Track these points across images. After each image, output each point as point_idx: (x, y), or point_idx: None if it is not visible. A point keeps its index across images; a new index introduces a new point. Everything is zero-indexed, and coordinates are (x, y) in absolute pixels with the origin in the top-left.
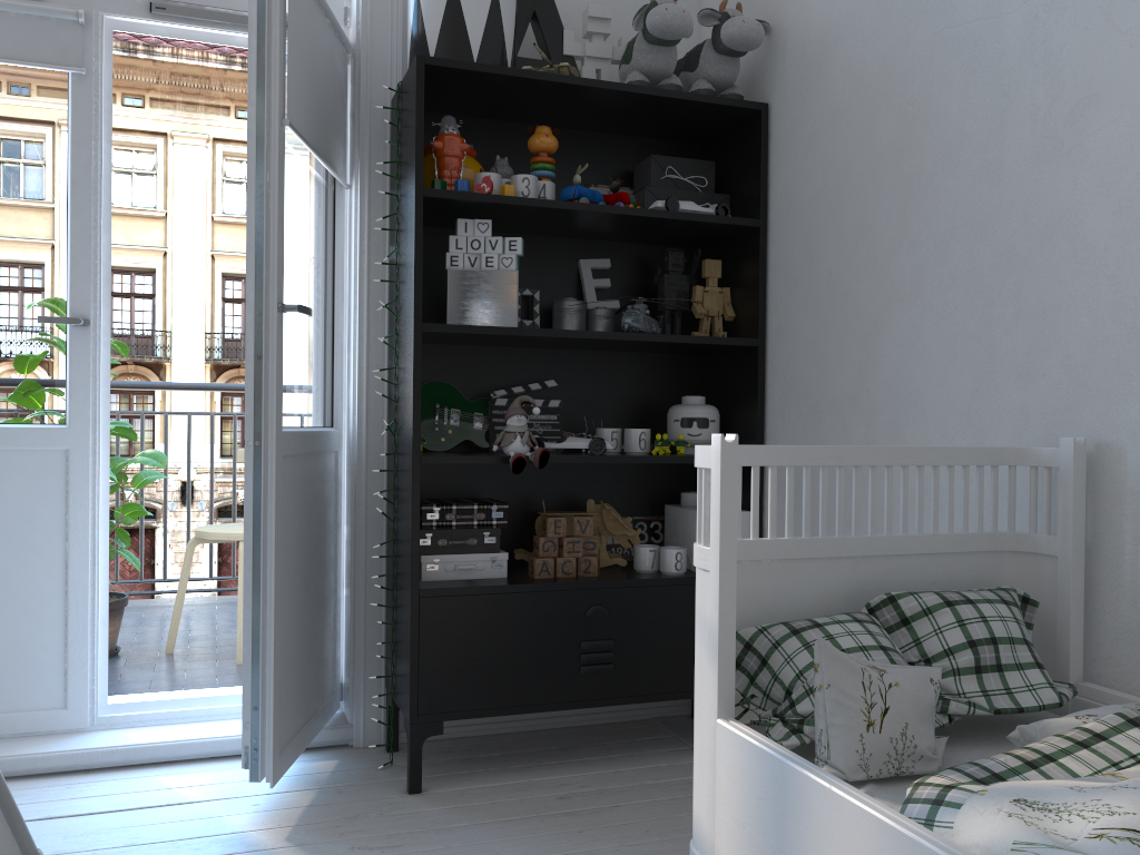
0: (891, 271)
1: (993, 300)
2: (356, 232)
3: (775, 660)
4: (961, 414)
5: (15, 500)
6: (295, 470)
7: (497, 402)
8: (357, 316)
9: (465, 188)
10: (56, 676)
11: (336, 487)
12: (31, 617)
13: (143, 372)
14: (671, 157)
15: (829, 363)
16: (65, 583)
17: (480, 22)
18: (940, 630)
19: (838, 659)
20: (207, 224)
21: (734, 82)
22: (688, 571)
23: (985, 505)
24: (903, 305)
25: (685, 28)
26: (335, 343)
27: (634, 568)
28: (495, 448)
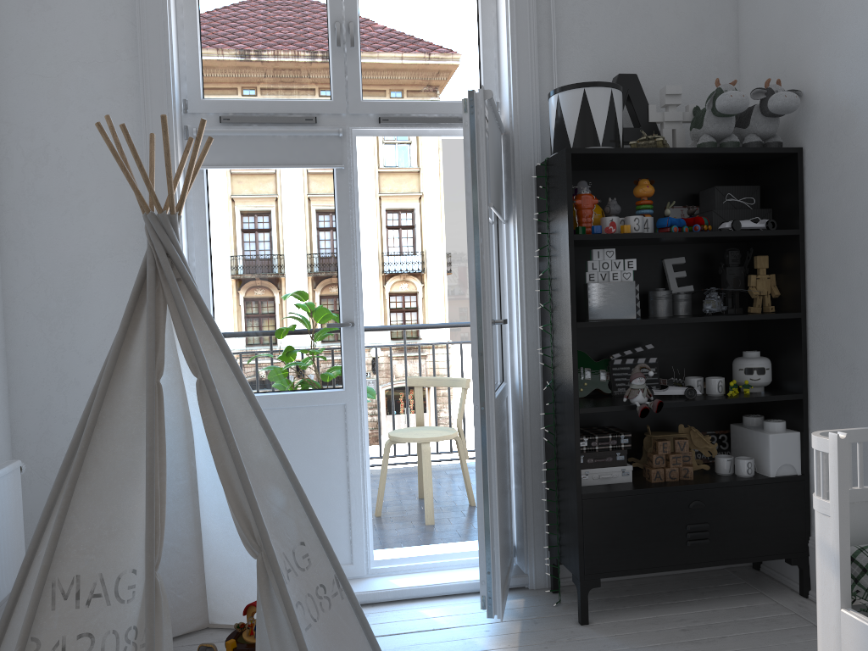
0: None
1: None
2: (515, 254)
3: None
4: None
5: (317, 437)
6: (497, 419)
7: (614, 362)
8: (519, 310)
9: (599, 231)
10: (345, 544)
11: (507, 419)
12: (330, 508)
13: None
14: (729, 186)
15: (862, 335)
16: (347, 487)
17: (603, 118)
18: None
19: None
20: None
21: (775, 133)
22: (754, 473)
23: None
24: None
25: (744, 106)
26: (502, 326)
27: (715, 471)
28: (625, 399)
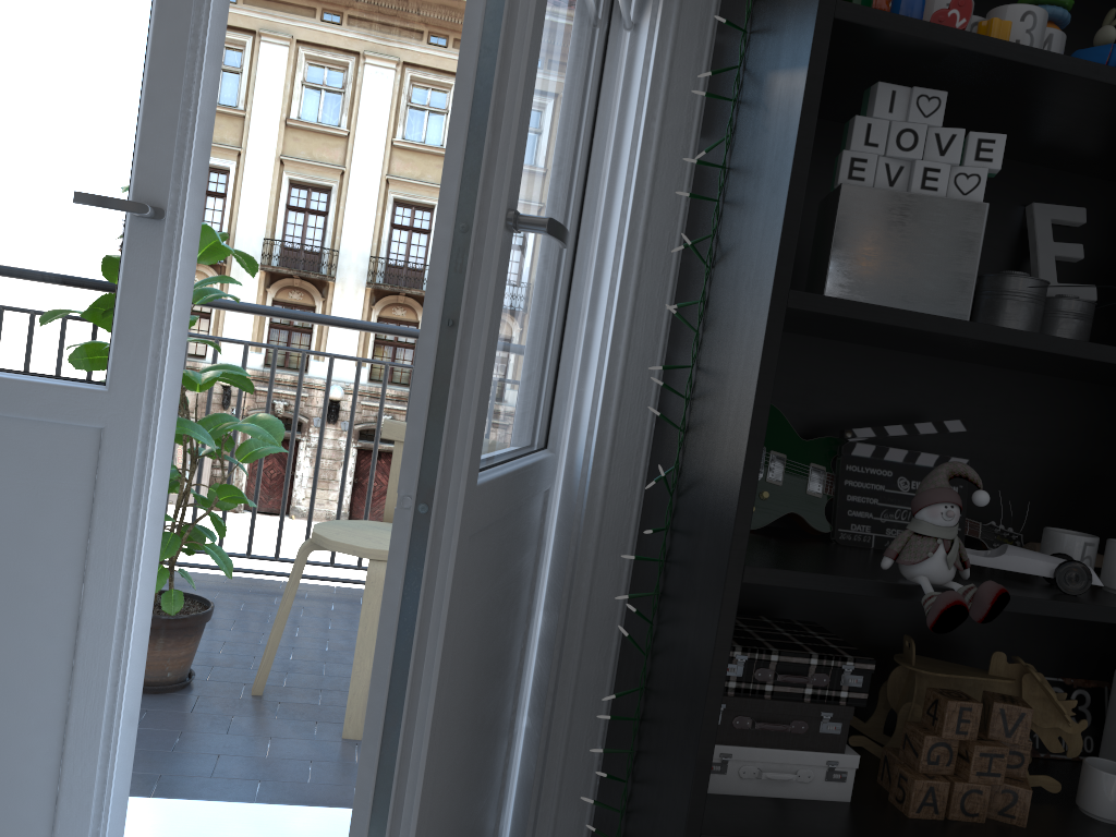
0: None
1: None
2: (641, 104)
3: None
4: None
5: (5, 504)
6: (485, 552)
7: (855, 450)
8: (622, 259)
9: (917, 14)
10: (40, 804)
11: (538, 550)
12: (11, 702)
13: (307, 287)
14: None
15: None
16: (72, 653)
17: None
18: None
19: None
20: (386, 148)
21: None
22: None
23: None
24: None
25: None
26: (571, 301)
27: (1079, 805)
28: (888, 563)
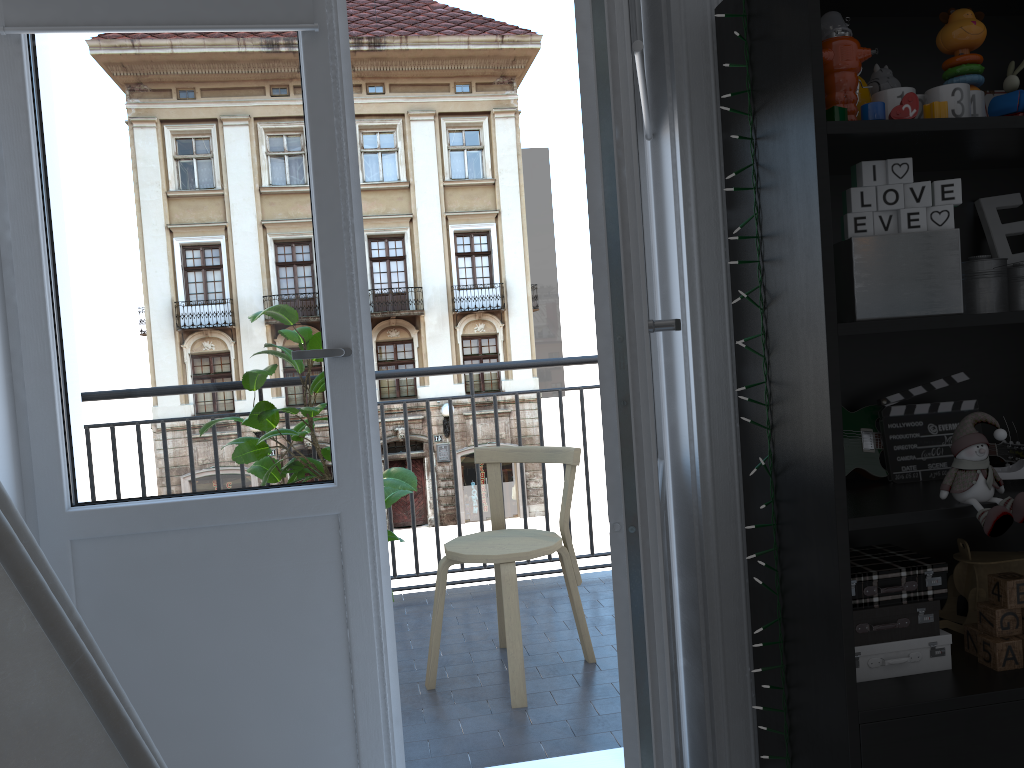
0: None
1: None
2: (676, 196)
3: None
4: None
5: (283, 583)
6: None
7: (891, 412)
8: (688, 310)
9: (881, 115)
10: None
11: (667, 533)
12: (315, 725)
13: None
14: None
15: None
16: (349, 680)
17: None
18: None
19: None
20: None
21: None
22: None
23: None
24: None
25: None
26: (652, 346)
27: None
28: (945, 494)
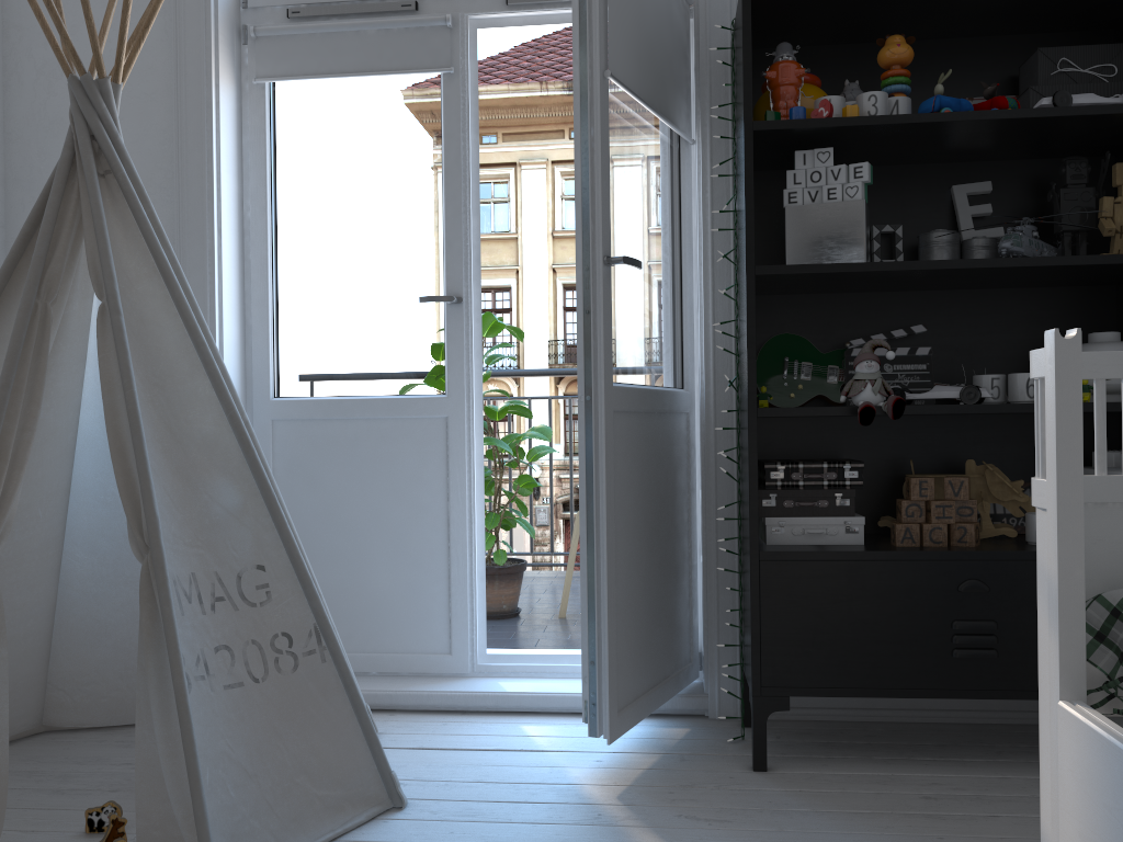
0: None
1: None
2: (699, 185)
3: None
4: None
5: (406, 463)
6: (632, 427)
7: (853, 352)
8: (702, 272)
9: (800, 116)
10: (442, 623)
11: (688, 449)
12: (421, 568)
13: None
14: (1066, 47)
15: None
16: (447, 539)
17: None
18: None
19: None
20: None
21: None
22: None
23: None
24: None
25: None
26: (683, 303)
27: (1025, 540)
28: (843, 398)
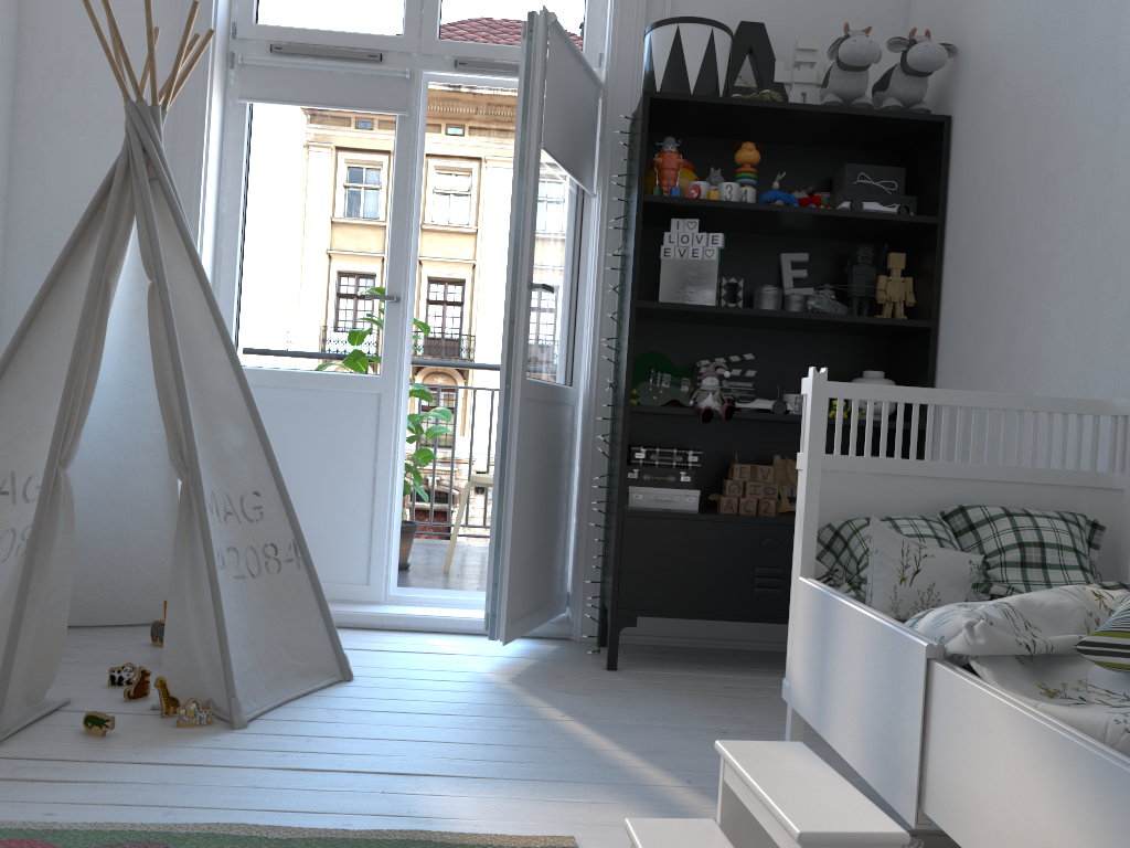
0: (1031, 257)
1: (1101, 278)
2: (597, 231)
3: (853, 542)
4: (1073, 378)
5: (343, 428)
6: (536, 411)
7: (701, 370)
8: (594, 298)
9: (677, 194)
10: (363, 560)
11: (572, 434)
12: (349, 515)
13: (449, 371)
14: (864, 165)
15: (983, 340)
16: (372, 492)
17: (697, 62)
18: (997, 534)
19: (885, 532)
20: None
21: (921, 99)
22: None
23: (1086, 454)
24: (1038, 286)
25: (871, 56)
26: (577, 320)
27: None
28: (691, 402)
